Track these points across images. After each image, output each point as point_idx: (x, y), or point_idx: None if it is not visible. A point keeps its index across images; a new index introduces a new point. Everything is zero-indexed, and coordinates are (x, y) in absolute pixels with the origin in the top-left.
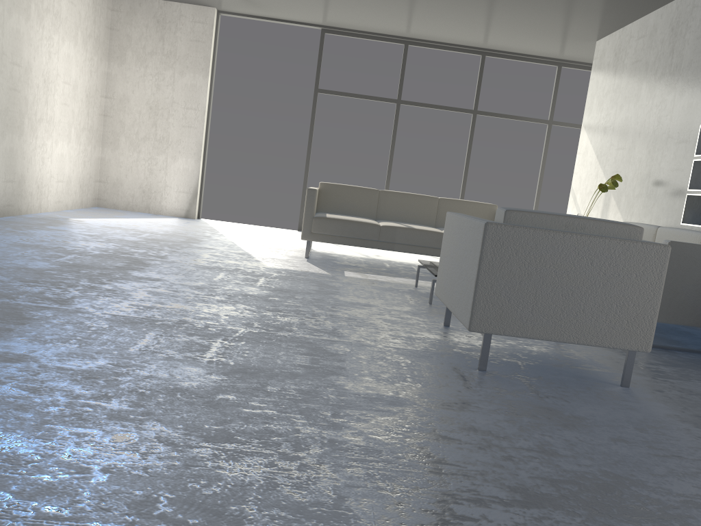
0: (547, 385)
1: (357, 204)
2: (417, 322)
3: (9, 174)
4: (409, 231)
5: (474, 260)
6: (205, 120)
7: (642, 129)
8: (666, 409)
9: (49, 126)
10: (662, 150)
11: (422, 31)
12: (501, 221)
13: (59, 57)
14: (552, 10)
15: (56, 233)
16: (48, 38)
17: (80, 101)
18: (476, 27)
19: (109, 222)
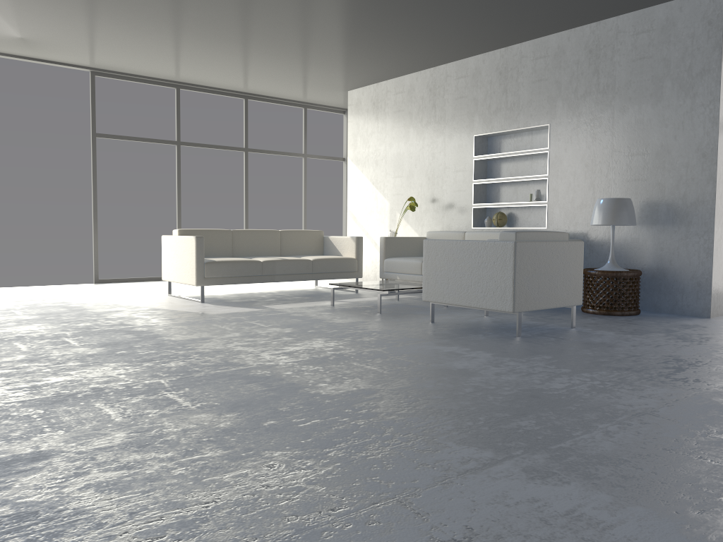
0: (555, 335)
1: (215, 245)
2: (415, 324)
3: None
4: (285, 262)
5: (505, 267)
6: None
7: (417, 162)
8: (609, 332)
9: None
10: (441, 177)
11: (202, 77)
12: (512, 240)
13: None
14: (336, 69)
15: None
16: None
17: None
18: (257, 77)
19: None
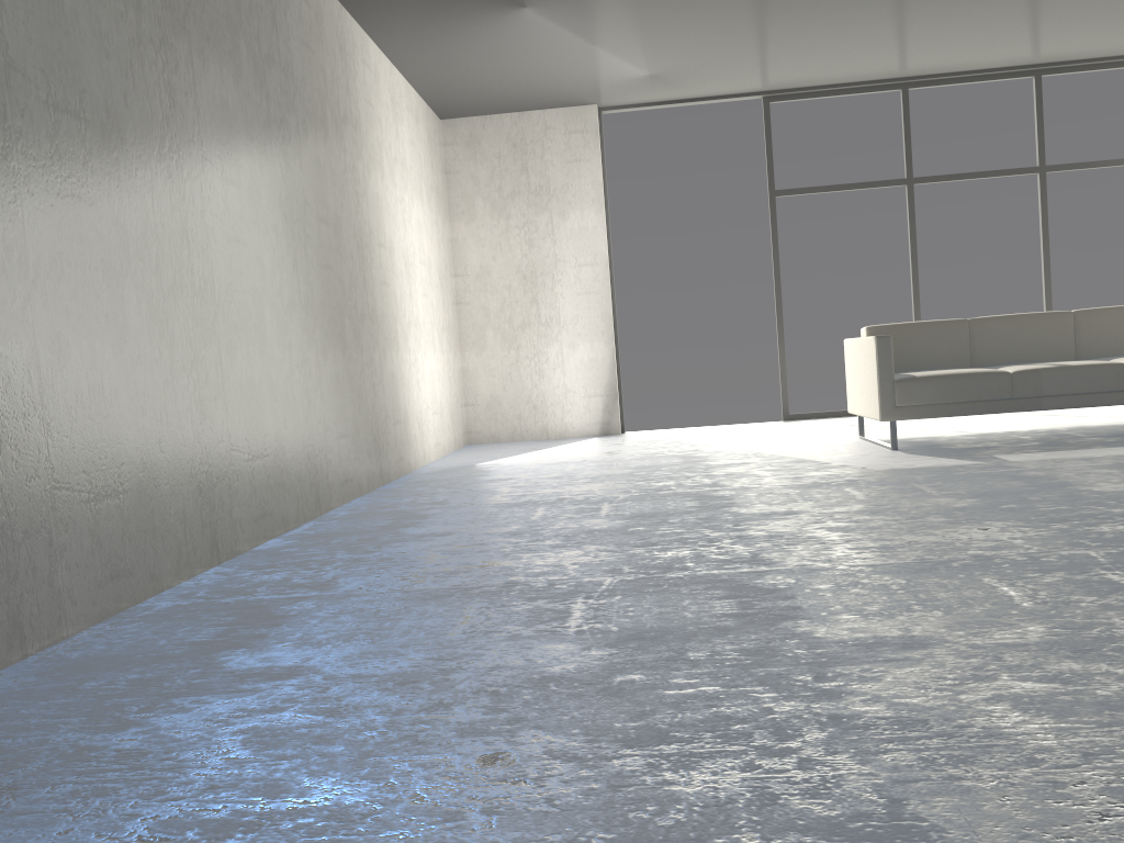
0: None
1: (936, 349)
2: None
3: (395, 412)
4: (1063, 371)
5: None
6: (609, 277)
7: None
8: None
9: (416, 331)
10: None
11: (938, 59)
12: None
13: (412, 225)
14: None
15: (512, 484)
16: (400, 199)
17: (435, 286)
18: (1040, 30)
19: (532, 458)
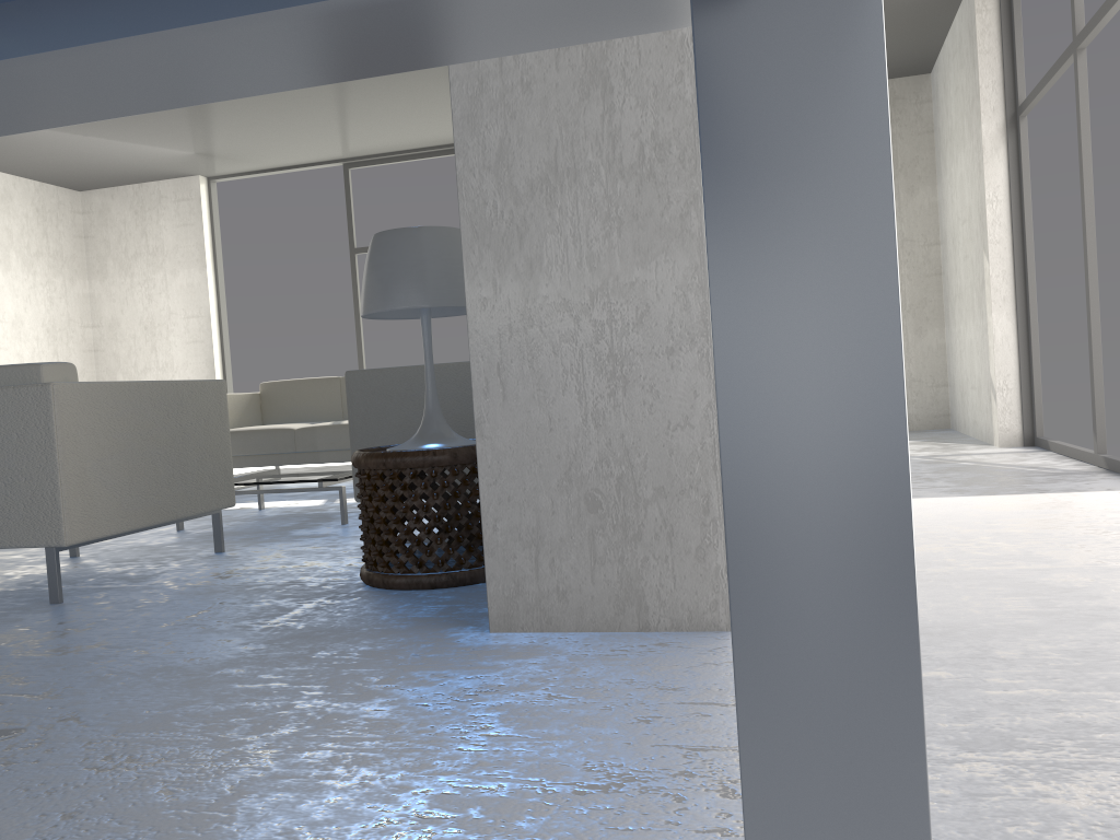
0: None
1: (313, 404)
2: (40, 557)
3: None
4: (334, 429)
5: None
6: (215, 327)
7: None
8: None
9: None
10: None
11: None
12: None
13: None
14: None
15: None
16: None
17: (33, 339)
18: None
19: None
